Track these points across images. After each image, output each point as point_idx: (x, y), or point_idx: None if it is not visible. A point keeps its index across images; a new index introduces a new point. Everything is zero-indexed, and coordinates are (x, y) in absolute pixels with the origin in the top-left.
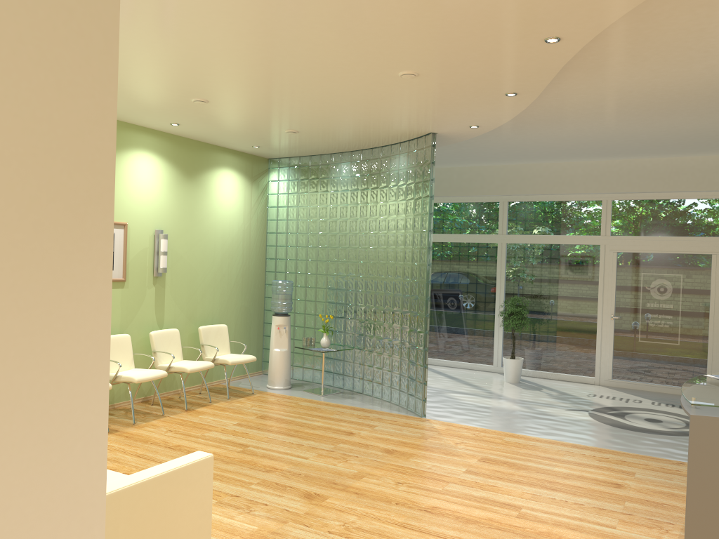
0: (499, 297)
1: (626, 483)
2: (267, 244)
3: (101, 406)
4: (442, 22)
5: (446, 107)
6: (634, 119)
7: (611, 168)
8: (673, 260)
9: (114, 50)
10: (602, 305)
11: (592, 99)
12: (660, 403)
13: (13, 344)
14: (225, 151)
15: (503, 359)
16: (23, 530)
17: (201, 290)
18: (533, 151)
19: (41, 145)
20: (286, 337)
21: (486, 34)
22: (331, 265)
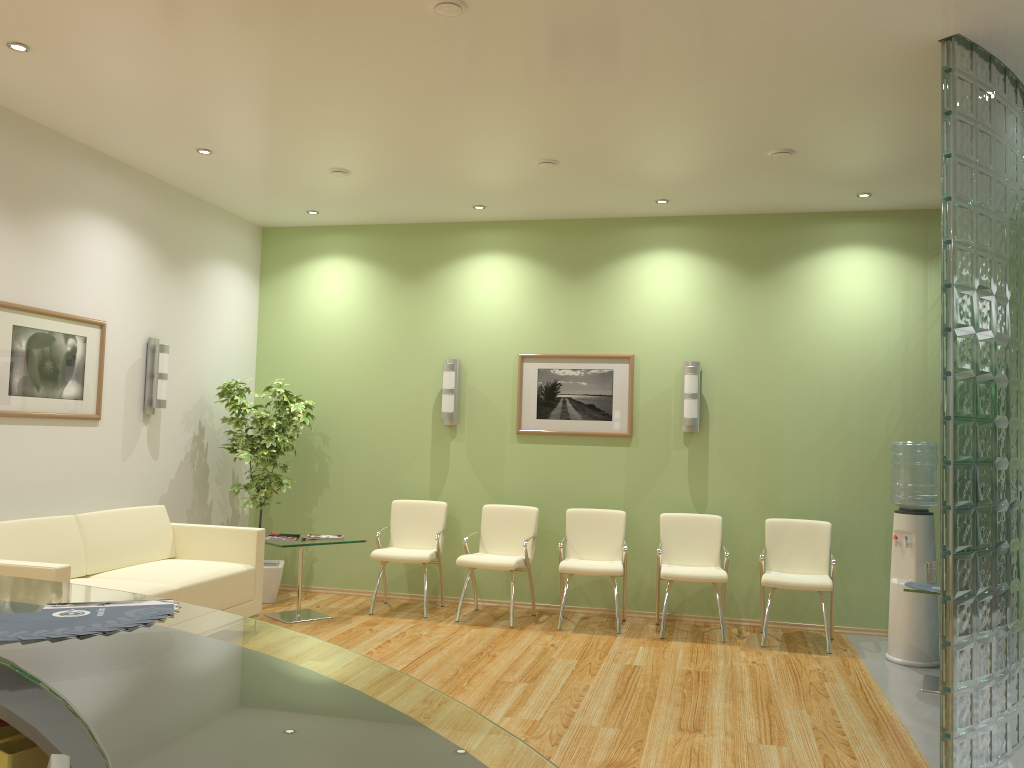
0: None
1: None
2: None
3: None
4: None
5: None
6: None
7: None
8: None
9: None
10: None
11: None
12: None
13: None
14: (843, 217)
15: None
16: None
17: (792, 460)
18: None
19: None
20: (910, 557)
21: None
22: None
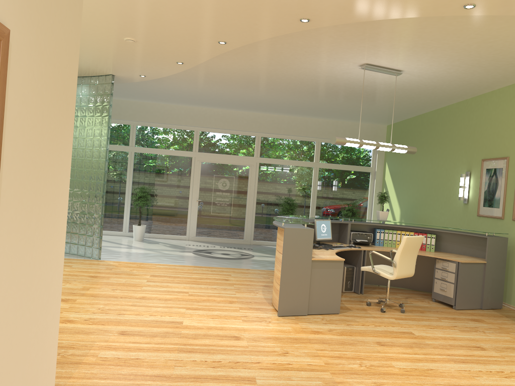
0: (128, 187)
1: (229, 278)
2: None
3: (66, 211)
4: (174, 21)
5: (135, 62)
6: (227, 87)
7: (200, 112)
8: (231, 168)
9: (81, 14)
10: (192, 193)
11: (214, 73)
12: (224, 247)
13: (51, 170)
14: None
15: (134, 226)
16: (46, 273)
17: None
18: (160, 96)
19: (63, 63)
20: None
21: (192, 32)
22: None
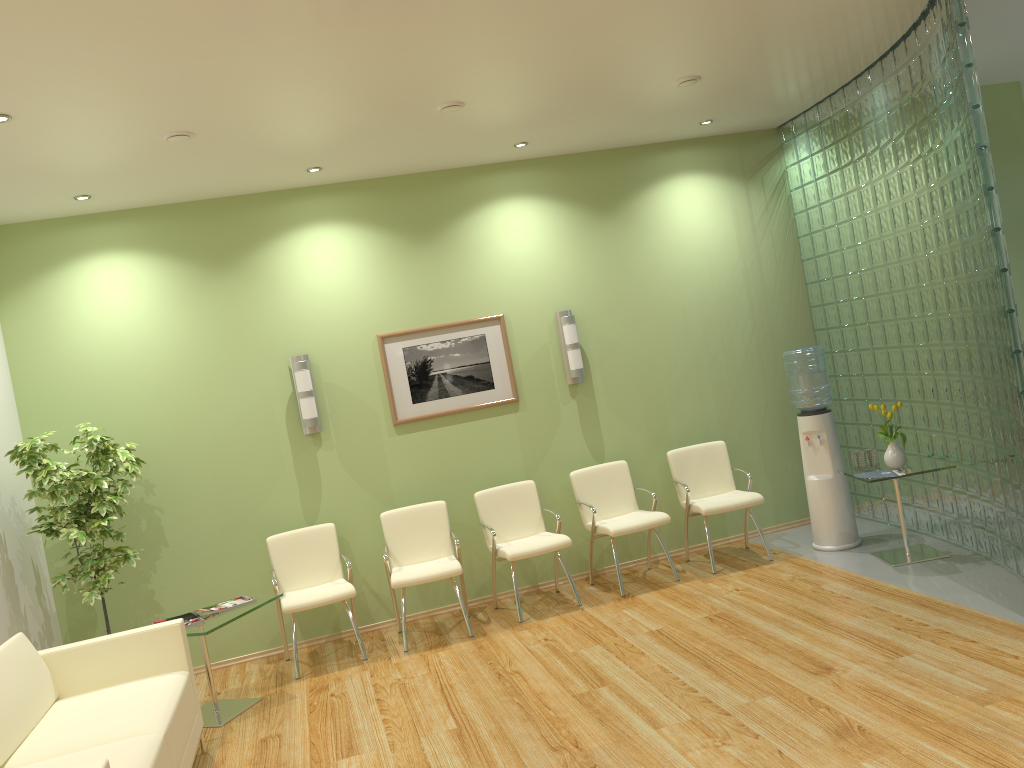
0: None
1: None
2: (806, 281)
3: None
4: None
5: None
6: None
7: None
8: None
9: None
10: None
11: None
12: None
13: None
14: (671, 147)
15: None
16: None
17: (671, 390)
18: None
19: None
20: (825, 453)
21: None
22: (897, 300)
